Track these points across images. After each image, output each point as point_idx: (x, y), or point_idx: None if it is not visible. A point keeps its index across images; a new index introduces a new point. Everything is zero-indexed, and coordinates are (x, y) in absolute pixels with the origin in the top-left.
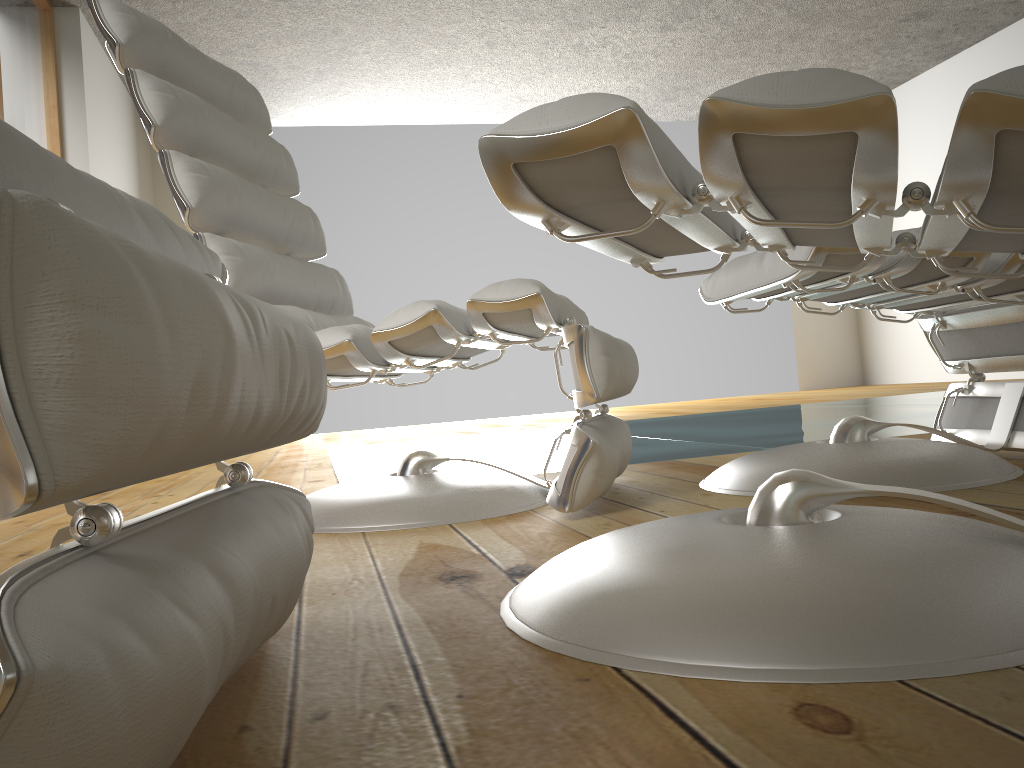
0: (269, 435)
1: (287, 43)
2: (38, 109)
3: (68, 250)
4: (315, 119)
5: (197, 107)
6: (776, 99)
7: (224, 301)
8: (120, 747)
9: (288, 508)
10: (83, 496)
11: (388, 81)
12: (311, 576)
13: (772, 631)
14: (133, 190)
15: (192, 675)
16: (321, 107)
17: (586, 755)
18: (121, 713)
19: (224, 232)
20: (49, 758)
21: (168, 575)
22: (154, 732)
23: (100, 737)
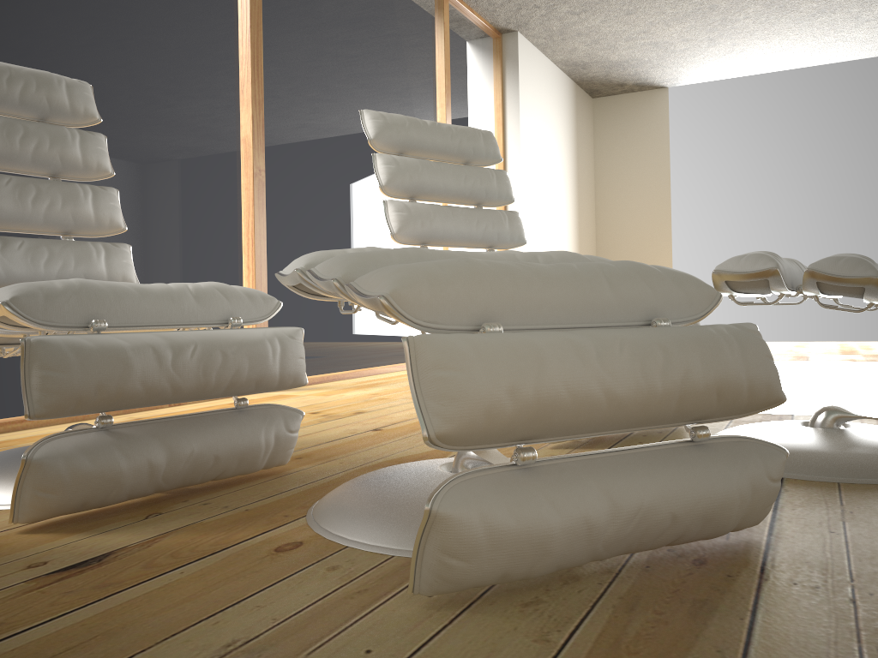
0: (213, 392)
1: (674, 24)
2: (484, 111)
3: (42, 354)
4: (722, 74)
5: (413, 168)
6: (322, 273)
7: (135, 353)
8: (67, 485)
9: (269, 419)
10: (96, 412)
11: (777, 35)
12: (362, 452)
13: (340, 514)
14: (568, 151)
15: (113, 472)
16: (723, 64)
17: (215, 533)
18: (66, 475)
19: (427, 242)
20: (37, 481)
21: (127, 440)
22: (89, 485)
23: (55, 480)
